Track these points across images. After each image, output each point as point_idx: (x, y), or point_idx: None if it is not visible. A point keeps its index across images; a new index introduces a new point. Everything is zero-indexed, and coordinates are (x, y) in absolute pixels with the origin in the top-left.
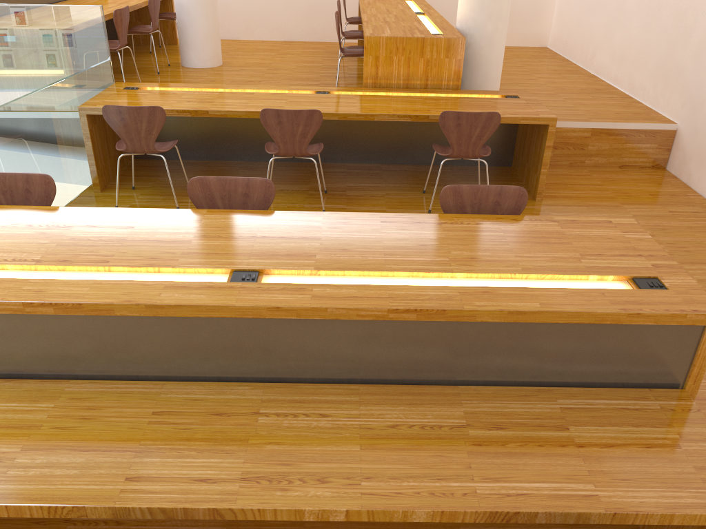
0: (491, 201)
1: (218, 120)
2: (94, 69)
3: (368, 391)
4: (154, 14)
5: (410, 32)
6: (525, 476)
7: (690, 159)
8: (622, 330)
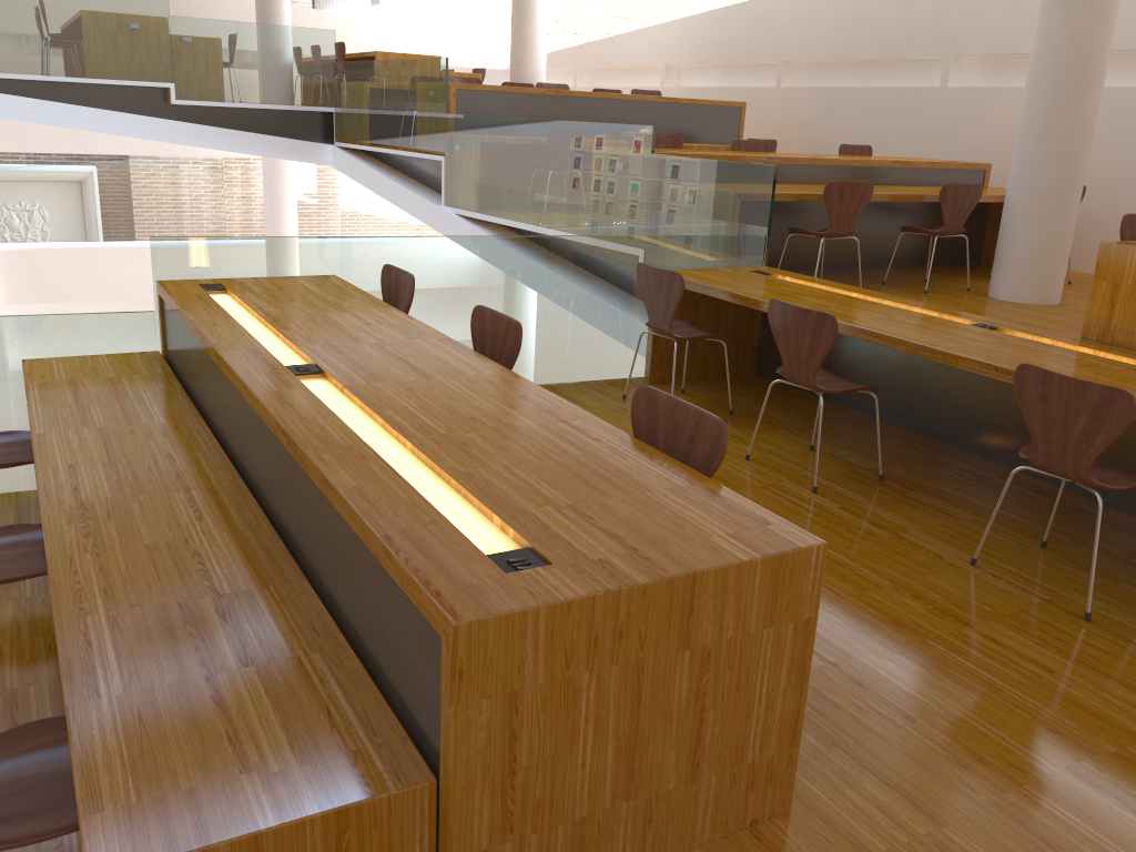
0: (686, 434)
1: (854, 343)
2: (724, 238)
3: (259, 531)
4: (951, 207)
5: None
6: (126, 642)
7: None
8: (389, 582)
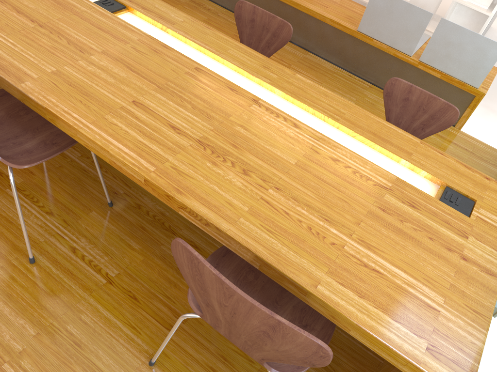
0: None
1: None
2: None
3: None
4: None
5: None
6: None
7: None
8: None
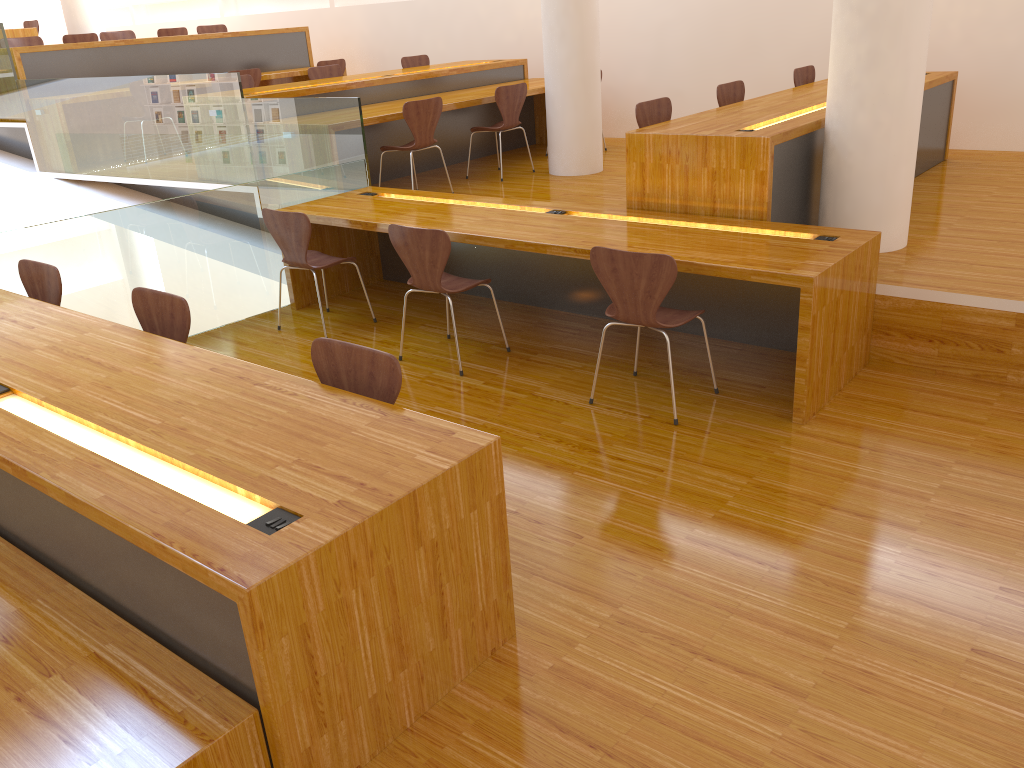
0: (365, 371)
1: None
2: (330, 169)
3: (1, 553)
4: (506, 106)
5: (708, 128)
6: None
7: None
8: (168, 569)
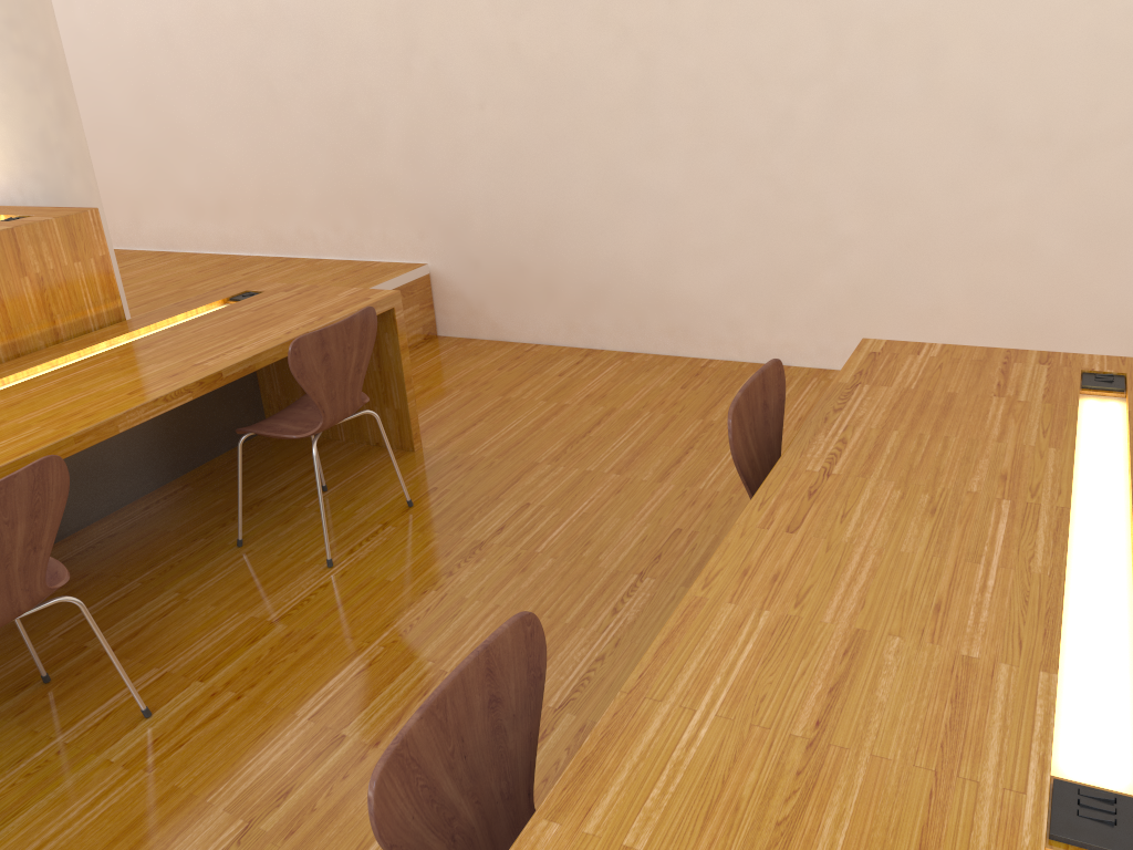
0: (760, 406)
1: None
2: None
3: None
4: None
5: None
6: None
7: (484, 304)
8: None
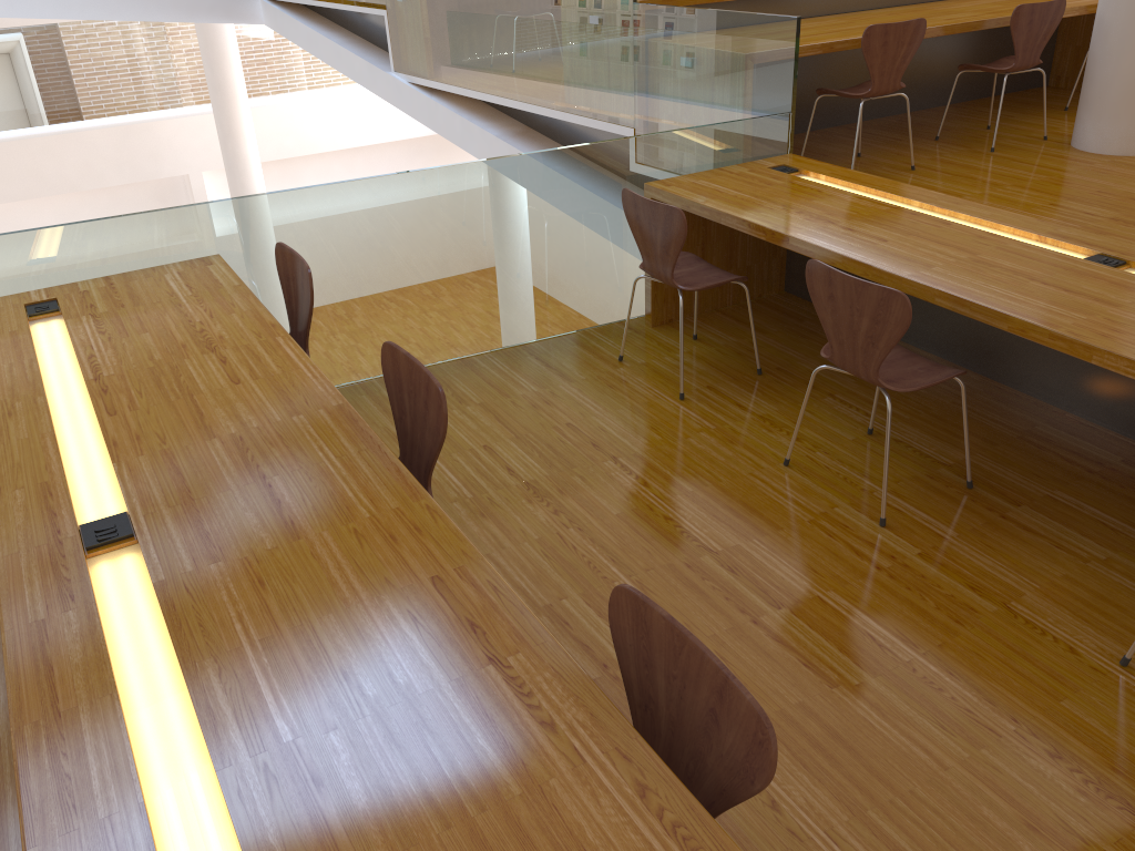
0: (703, 698)
1: None
2: (735, 125)
3: None
4: (1025, 35)
5: None
6: None
7: None
8: None
